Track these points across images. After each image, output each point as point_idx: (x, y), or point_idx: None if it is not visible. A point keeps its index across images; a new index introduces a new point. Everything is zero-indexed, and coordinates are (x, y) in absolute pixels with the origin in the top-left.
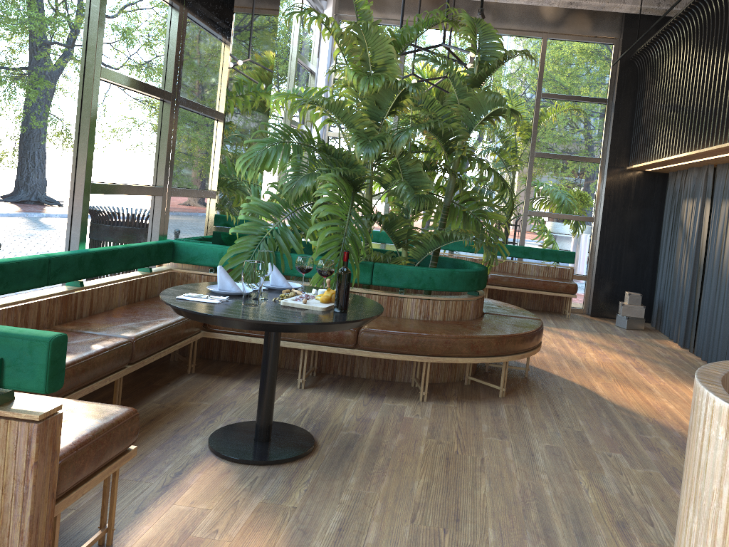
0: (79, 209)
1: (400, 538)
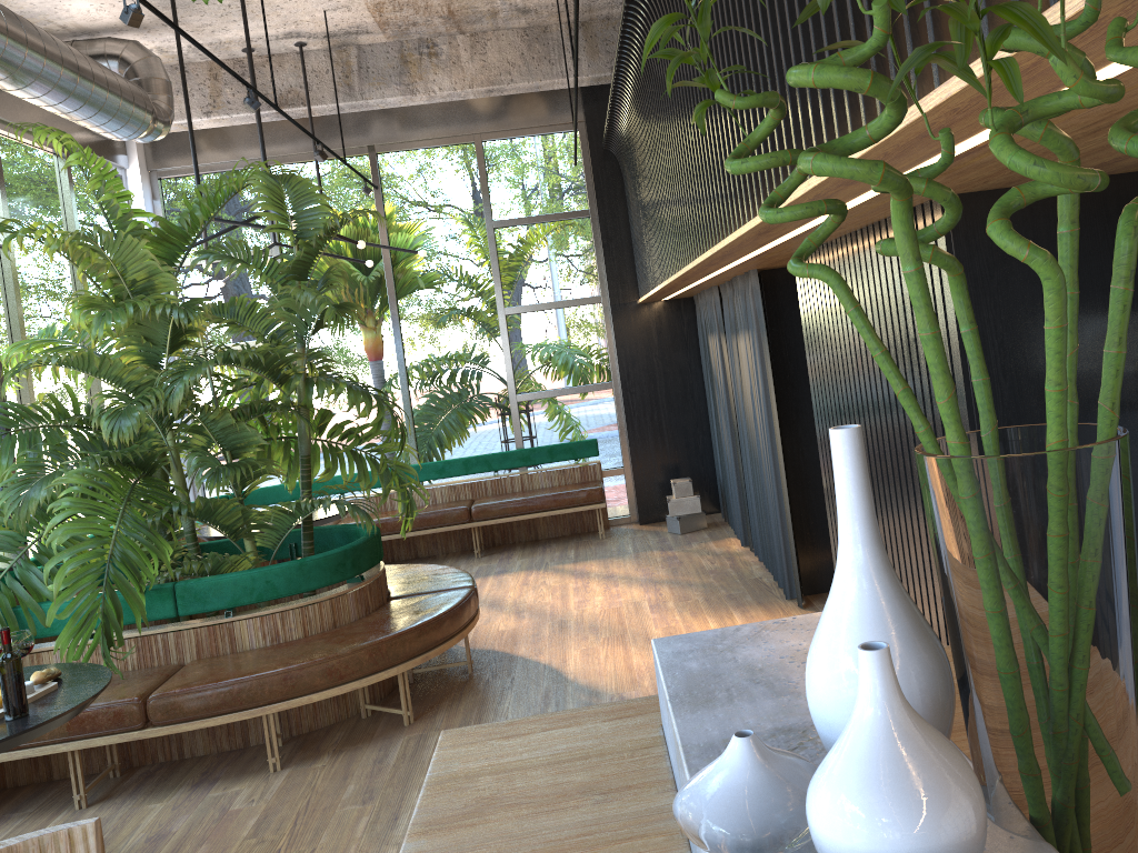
0: None
1: None
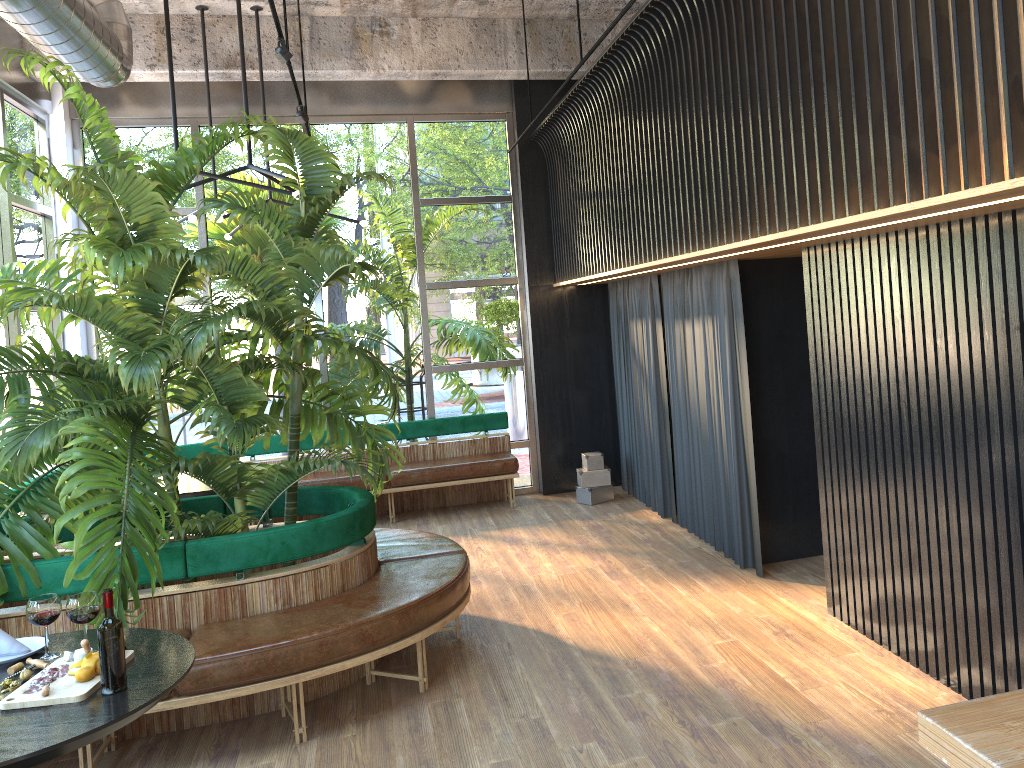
0: None
1: None
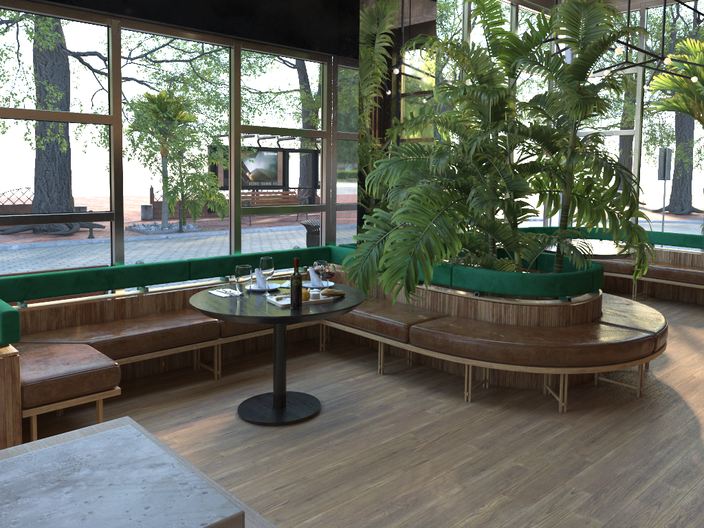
0: (233, 226)
1: (246, 497)
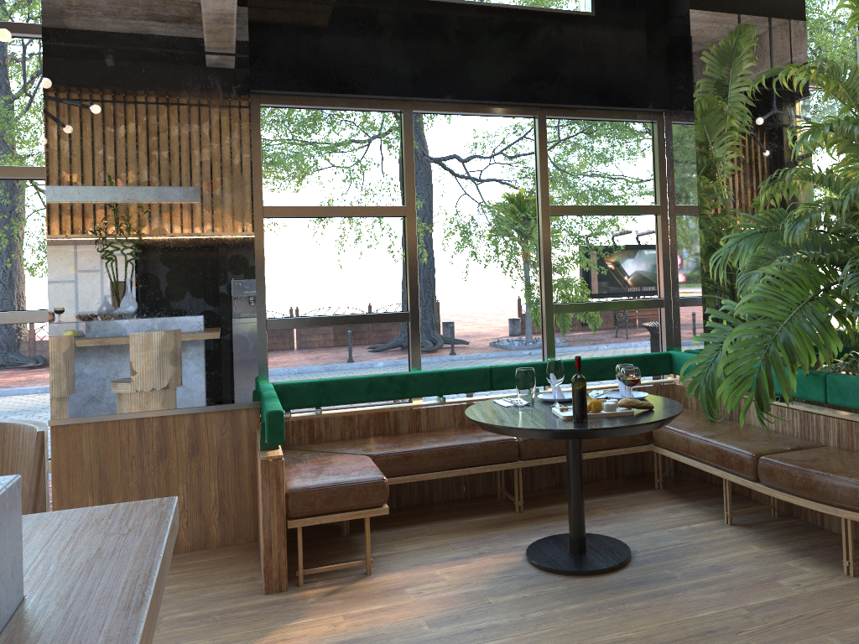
0: (544, 327)
1: None
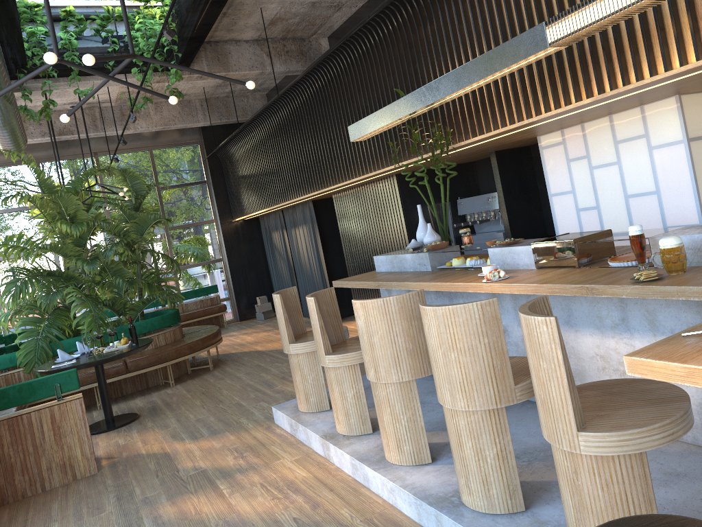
0: None
1: (203, 412)
